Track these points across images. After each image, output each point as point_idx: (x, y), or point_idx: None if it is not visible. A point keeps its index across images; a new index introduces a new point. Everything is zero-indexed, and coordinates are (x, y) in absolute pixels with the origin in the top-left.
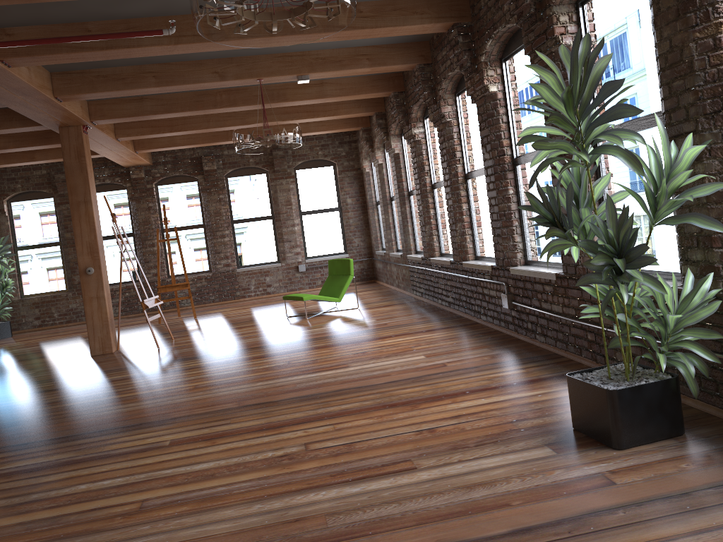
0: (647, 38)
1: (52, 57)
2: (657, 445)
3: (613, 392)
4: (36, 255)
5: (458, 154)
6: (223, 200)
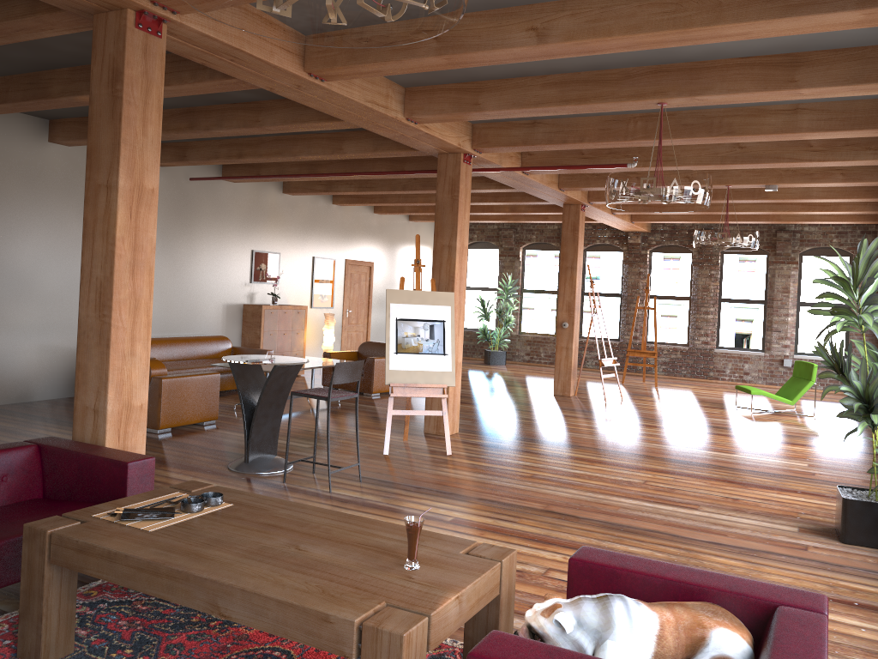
0: None
1: (555, 171)
2: (875, 550)
3: (845, 499)
4: (536, 299)
5: None
6: (713, 276)
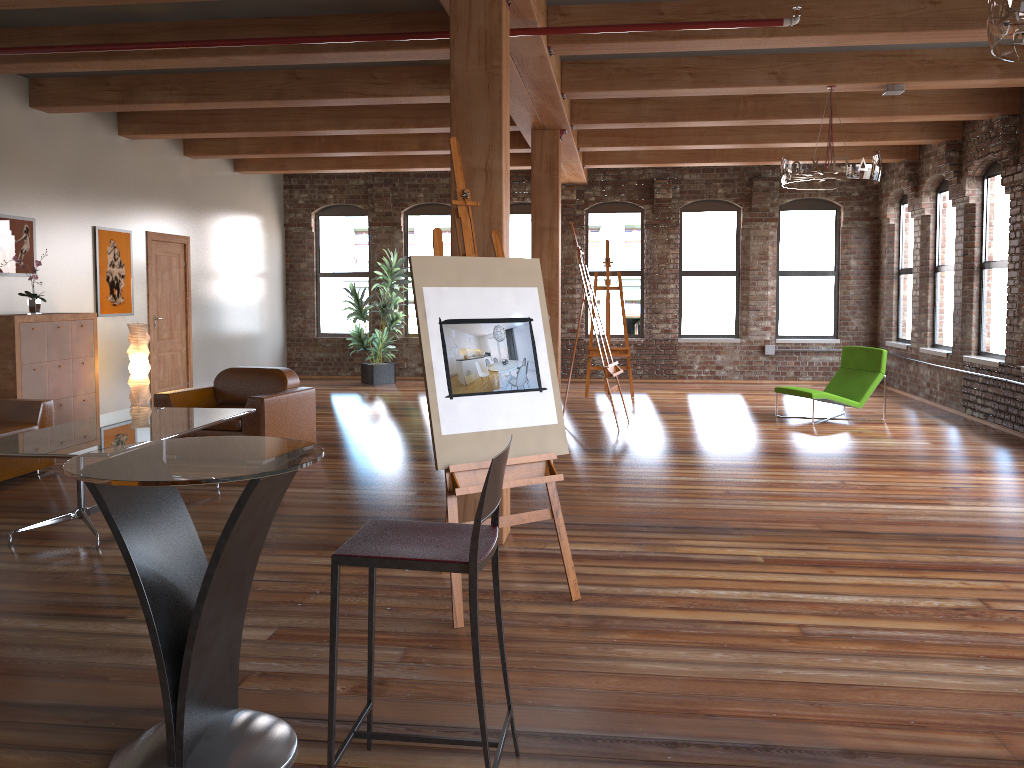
0: None
1: (608, 46)
2: None
3: None
4: None
5: None
6: (673, 242)
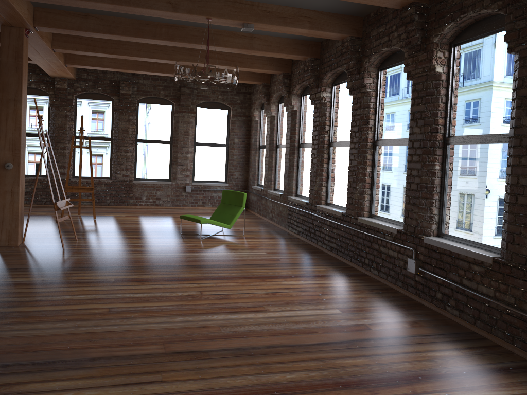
0: None
1: None
2: None
3: None
4: None
5: (371, 122)
6: (132, 121)
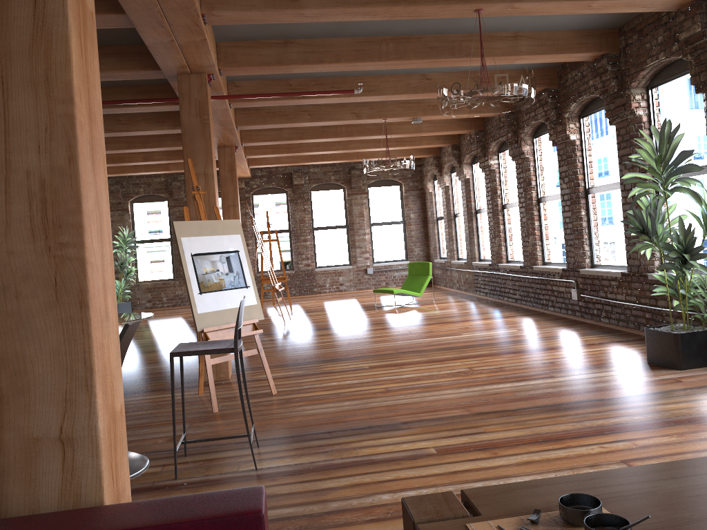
0: (699, 117)
1: (263, 102)
2: (704, 368)
3: (678, 334)
4: (150, 248)
5: (533, 182)
6: (307, 210)
